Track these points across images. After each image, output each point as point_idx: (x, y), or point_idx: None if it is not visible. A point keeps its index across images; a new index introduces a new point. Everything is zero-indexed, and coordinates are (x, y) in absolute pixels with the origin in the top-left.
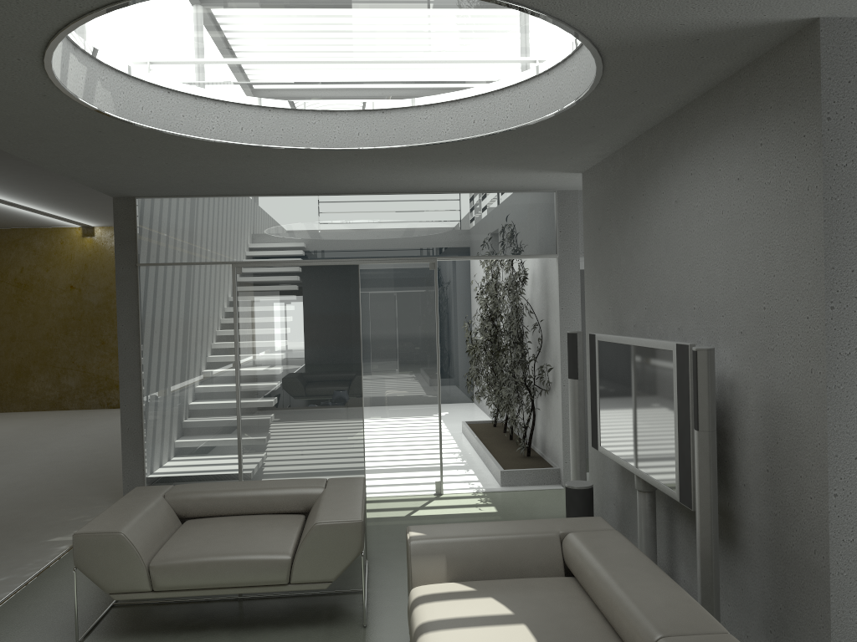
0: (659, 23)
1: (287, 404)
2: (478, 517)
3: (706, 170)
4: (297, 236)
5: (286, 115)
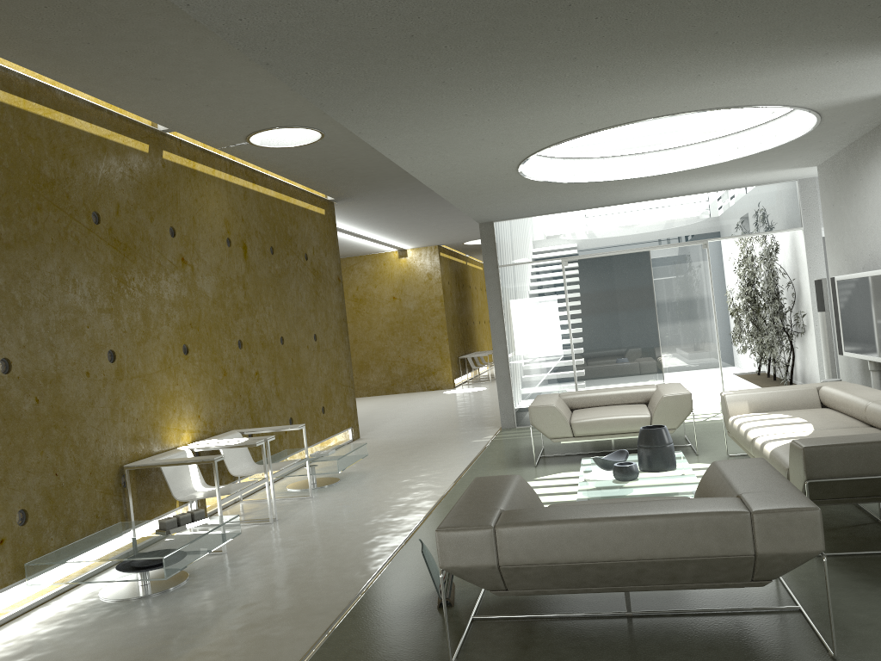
0: (848, 98)
1: (606, 352)
2: None
3: None
4: (604, 235)
5: (613, 160)
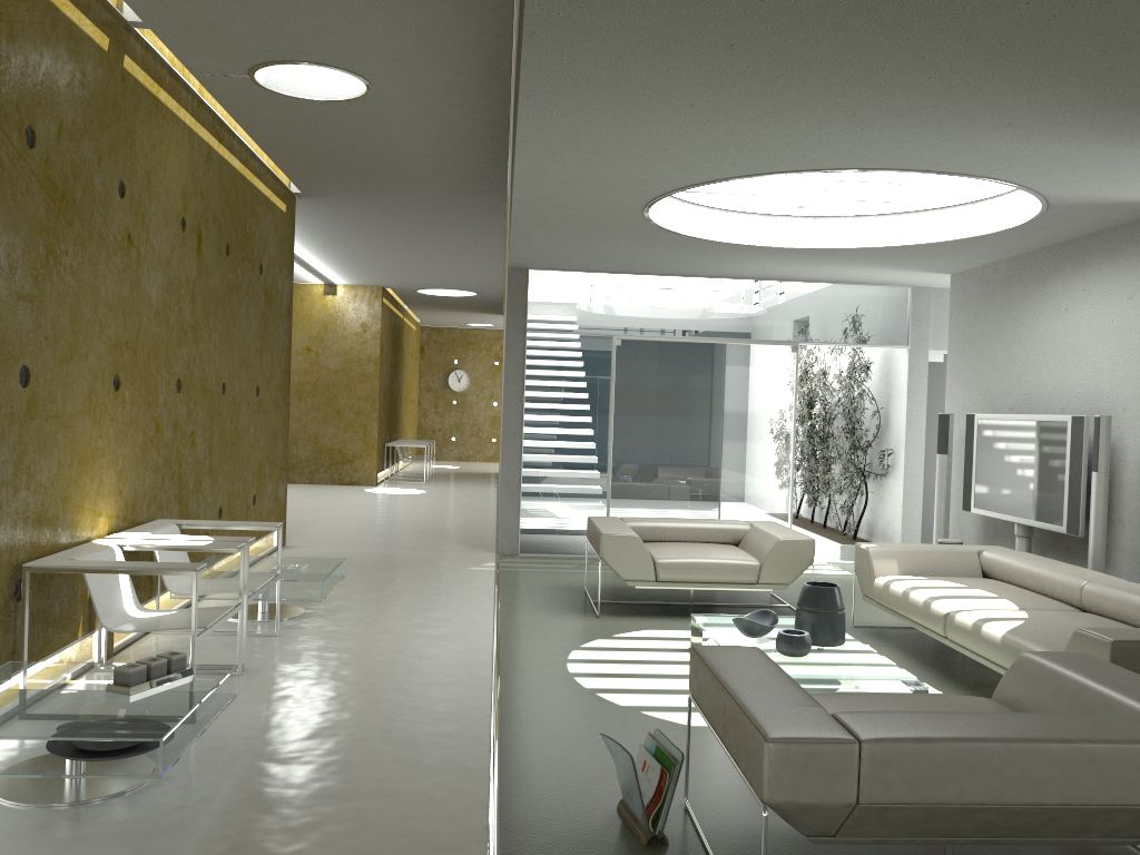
0: (1098, 197)
1: (653, 468)
2: (838, 576)
3: (1099, 288)
4: (672, 313)
5: (738, 217)
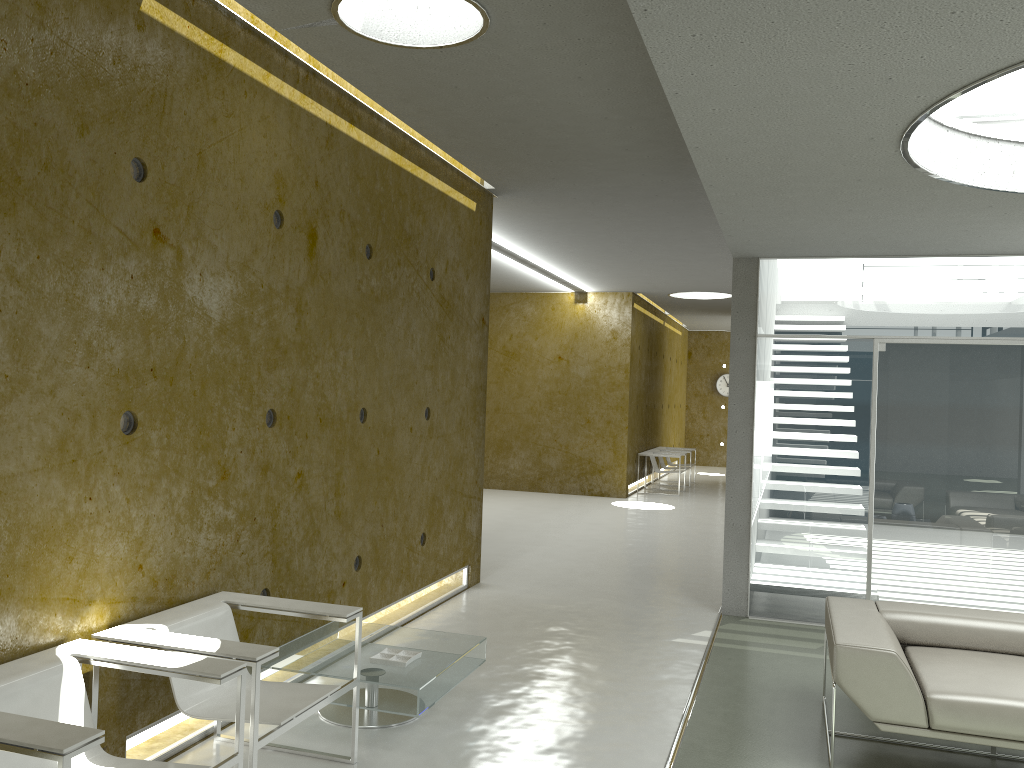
0: None
1: (934, 515)
2: None
3: None
4: (960, 306)
5: None
